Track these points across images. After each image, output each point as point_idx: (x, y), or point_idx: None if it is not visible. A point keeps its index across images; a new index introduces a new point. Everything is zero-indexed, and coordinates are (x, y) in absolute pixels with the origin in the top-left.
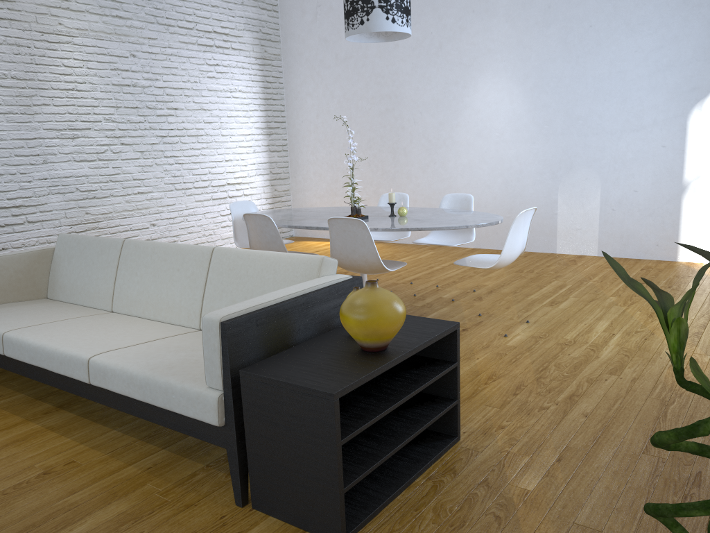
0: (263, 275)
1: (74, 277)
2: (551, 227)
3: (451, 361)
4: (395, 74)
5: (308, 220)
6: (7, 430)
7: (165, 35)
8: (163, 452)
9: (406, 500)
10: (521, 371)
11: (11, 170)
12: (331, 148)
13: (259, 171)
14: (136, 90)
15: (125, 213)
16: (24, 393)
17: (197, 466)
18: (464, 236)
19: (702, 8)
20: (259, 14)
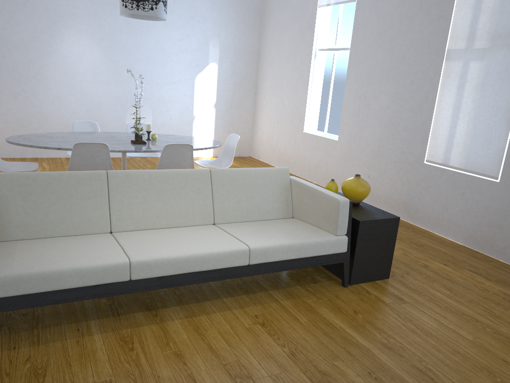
0: (256, 182)
1: (42, 212)
2: None
3: None
4: None
5: (108, 145)
6: (170, 331)
7: None
8: (273, 291)
9: None
10: None
11: None
12: None
13: None
14: None
15: None
16: (89, 319)
17: (298, 287)
18: None
19: (200, 23)
20: None
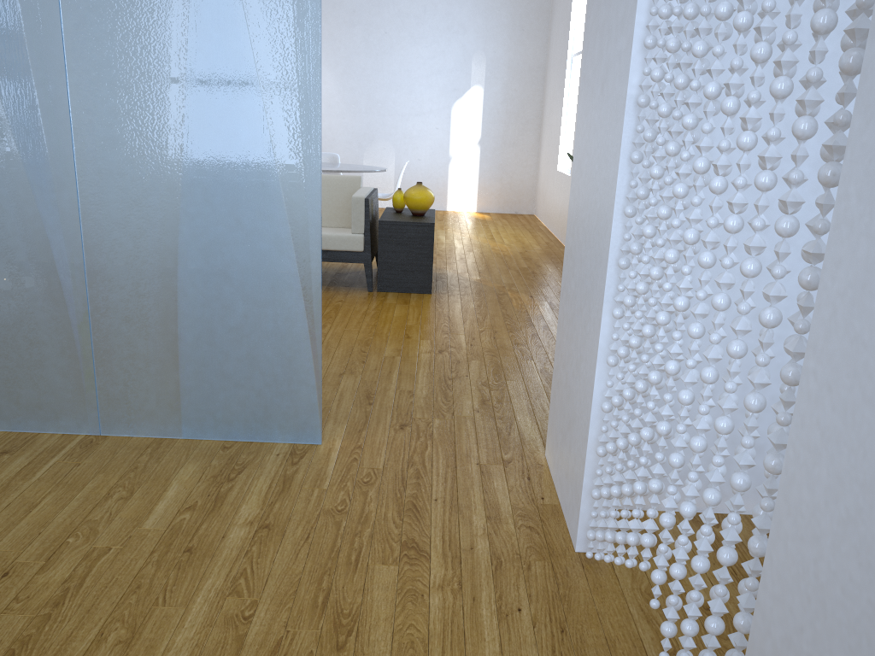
0: None
1: None
2: None
3: None
4: None
5: None
6: None
7: None
8: None
9: (437, 285)
10: None
11: None
12: None
13: None
14: None
15: None
16: None
17: (323, 286)
18: None
19: (459, 35)
20: None
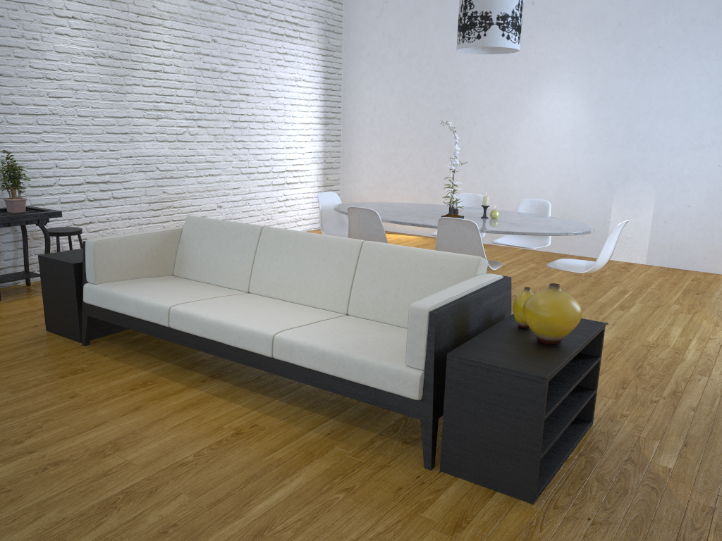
0: (417, 270)
1: (206, 257)
2: (603, 234)
3: (594, 355)
4: (459, 76)
5: (406, 216)
6: (177, 395)
7: (243, 21)
8: (333, 421)
9: (569, 471)
10: (620, 368)
11: (102, 146)
12: (386, 142)
13: (315, 159)
14: (215, 75)
15: (197, 194)
16: (170, 362)
17: (370, 434)
18: (540, 239)
19: None
20: (326, 6)
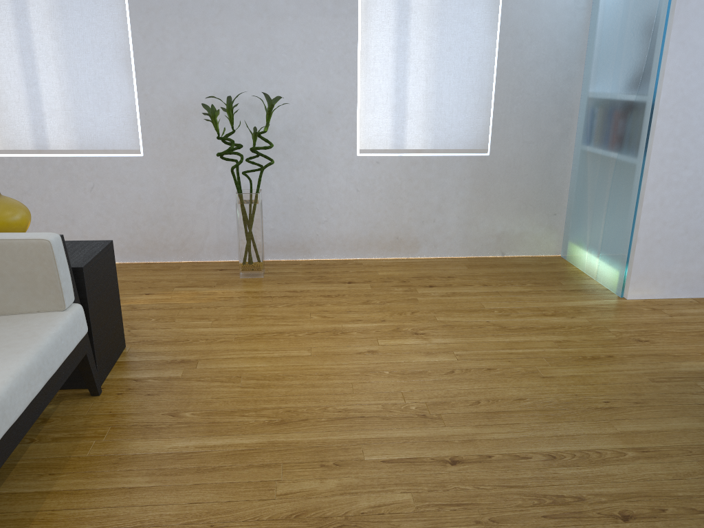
0: None
1: None
2: None
3: None
4: None
5: None
6: None
7: None
8: (7, 487)
9: None
10: None
11: None
12: None
13: None
14: None
15: None
16: None
17: (35, 447)
18: None
19: None
20: None
